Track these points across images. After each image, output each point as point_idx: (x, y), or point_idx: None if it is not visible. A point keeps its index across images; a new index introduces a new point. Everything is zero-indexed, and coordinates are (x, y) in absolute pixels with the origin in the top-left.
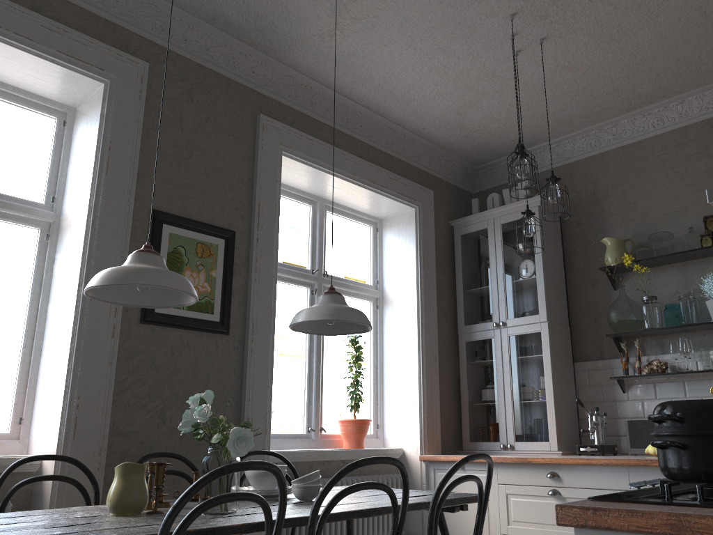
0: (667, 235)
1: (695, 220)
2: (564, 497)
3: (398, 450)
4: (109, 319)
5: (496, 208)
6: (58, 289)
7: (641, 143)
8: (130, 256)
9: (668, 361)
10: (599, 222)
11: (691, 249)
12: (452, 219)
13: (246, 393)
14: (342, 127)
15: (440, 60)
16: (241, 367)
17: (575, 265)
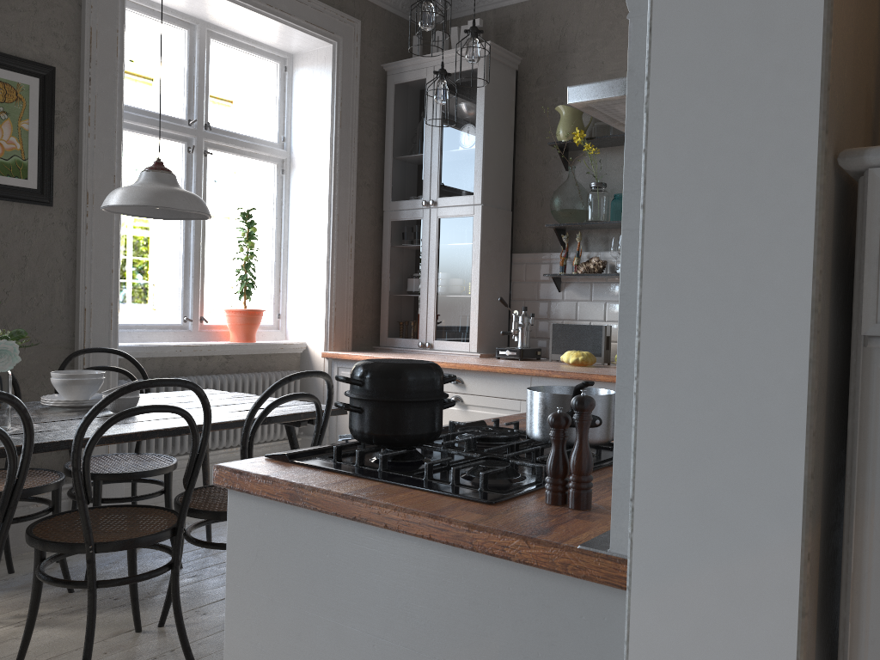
0: None
1: None
2: (466, 405)
3: (300, 344)
4: None
5: (437, 53)
6: None
7: None
8: None
9: (609, 259)
10: (560, 83)
11: None
12: (387, 61)
13: (81, 280)
14: None
15: None
16: (74, 247)
17: (528, 135)
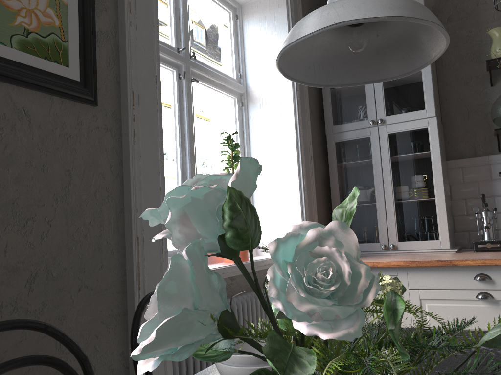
0: None
1: None
2: (497, 300)
3: None
4: None
5: None
6: None
7: None
8: None
9: None
10: (473, 17)
11: None
12: None
13: (132, 201)
14: None
15: None
16: (120, 160)
17: (445, 62)
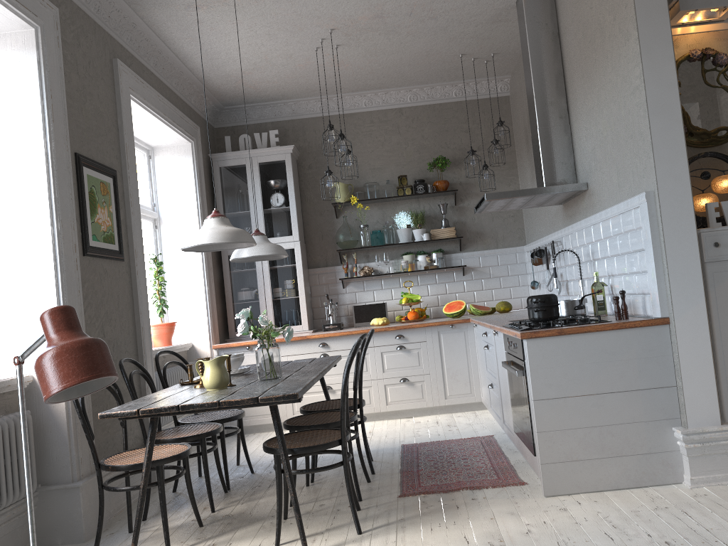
0: (377, 185)
1: (390, 175)
2: None
3: (190, 344)
4: (73, 254)
5: (254, 150)
6: (4, 226)
7: (356, 115)
8: (214, 219)
9: (372, 266)
10: (325, 168)
11: (392, 196)
12: (207, 151)
13: (139, 308)
14: (153, 69)
15: (262, 41)
16: (131, 287)
17: (307, 198)
